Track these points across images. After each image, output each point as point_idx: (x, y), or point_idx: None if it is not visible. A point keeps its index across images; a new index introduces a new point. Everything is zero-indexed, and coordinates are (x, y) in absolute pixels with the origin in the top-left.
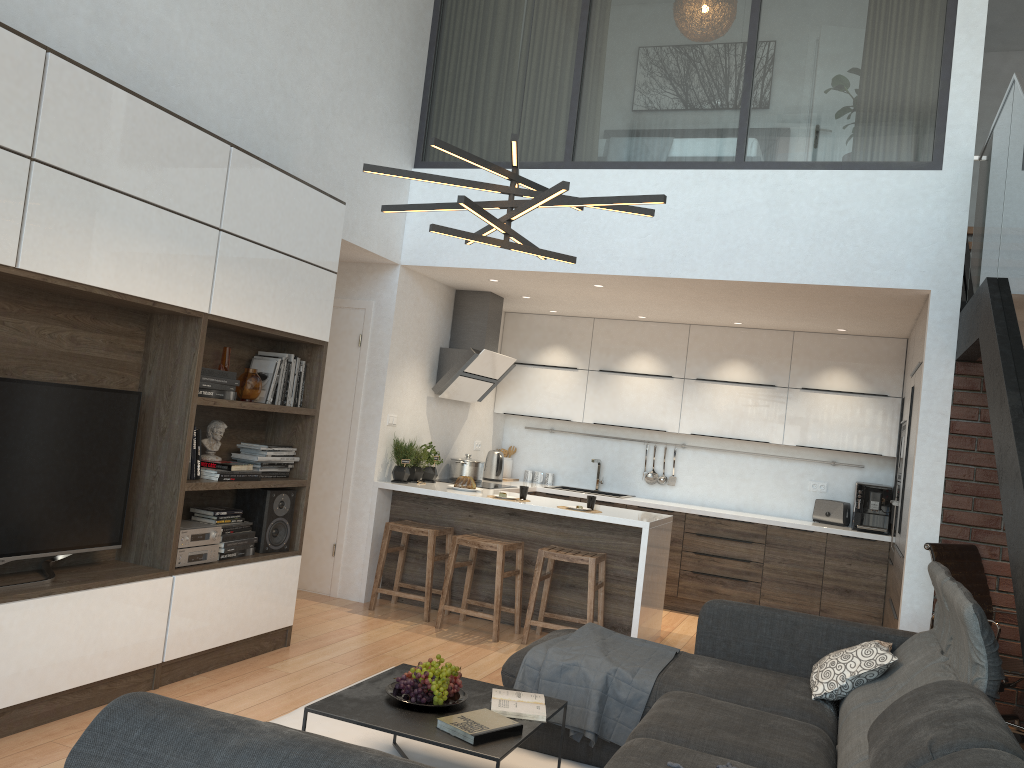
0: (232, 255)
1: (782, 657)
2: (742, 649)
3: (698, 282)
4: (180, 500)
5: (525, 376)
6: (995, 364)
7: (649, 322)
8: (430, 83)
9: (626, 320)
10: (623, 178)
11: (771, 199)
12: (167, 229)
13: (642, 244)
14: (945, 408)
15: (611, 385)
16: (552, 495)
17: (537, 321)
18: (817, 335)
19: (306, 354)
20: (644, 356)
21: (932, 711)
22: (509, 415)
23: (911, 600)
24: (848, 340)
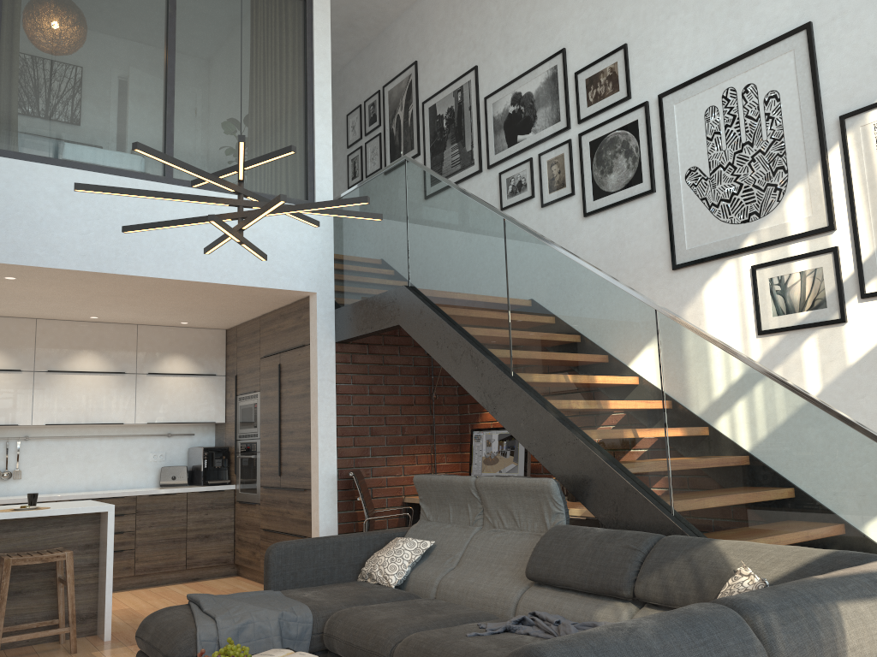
0: None
1: (333, 572)
2: (305, 576)
3: (136, 279)
4: None
5: None
6: (451, 340)
7: None
8: None
9: None
10: (59, 175)
11: (200, 213)
12: None
13: (85, 240)
14: (332, 376)
15: None
16: None
17: None
18: (158, 327)
19: None
20: None
21: (591, 538)
22: None
23: (325, 518)
24: (183, 331)
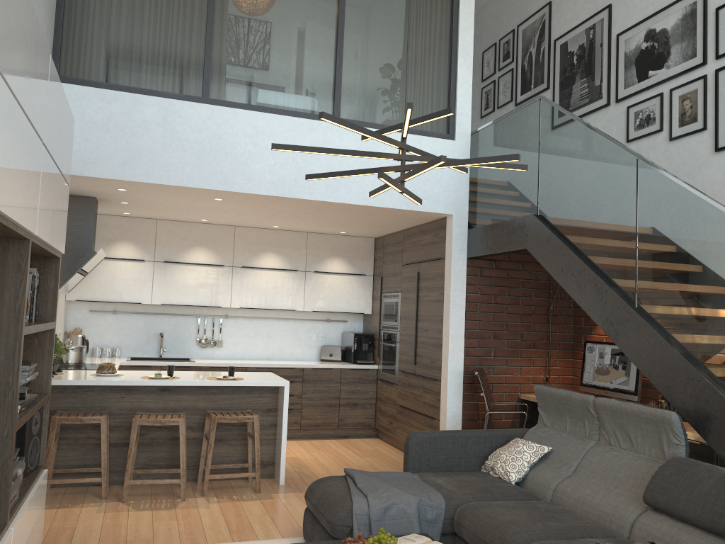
0: (45, 171)
1: (461, 461)
2: (437, 462)
3: (309, 202)
4: (14, 443)
5: (95, 267)
6: (576, 268)
7: (203, 223)
8: (63, 3)
9: (184, 221)
10: (254, 118)
11: (360, 147)
12: (28, 143)
13: (272, 171)
14: (463, 287)
15: (175, 273)
16: (135, 366)
17: (104, 220)
18: (322, 235)
19: (38, 266)
20: (201, 250)
21: (715, 478)
22: (72, 301)
23: (451, 406)
24: (341, 238)
